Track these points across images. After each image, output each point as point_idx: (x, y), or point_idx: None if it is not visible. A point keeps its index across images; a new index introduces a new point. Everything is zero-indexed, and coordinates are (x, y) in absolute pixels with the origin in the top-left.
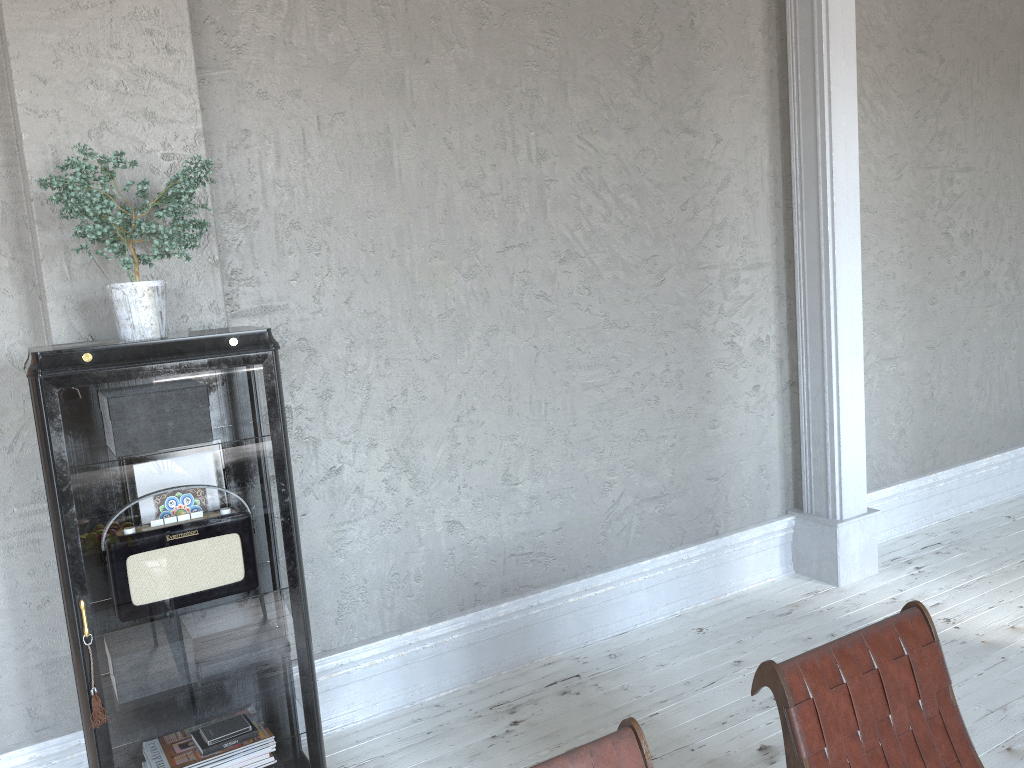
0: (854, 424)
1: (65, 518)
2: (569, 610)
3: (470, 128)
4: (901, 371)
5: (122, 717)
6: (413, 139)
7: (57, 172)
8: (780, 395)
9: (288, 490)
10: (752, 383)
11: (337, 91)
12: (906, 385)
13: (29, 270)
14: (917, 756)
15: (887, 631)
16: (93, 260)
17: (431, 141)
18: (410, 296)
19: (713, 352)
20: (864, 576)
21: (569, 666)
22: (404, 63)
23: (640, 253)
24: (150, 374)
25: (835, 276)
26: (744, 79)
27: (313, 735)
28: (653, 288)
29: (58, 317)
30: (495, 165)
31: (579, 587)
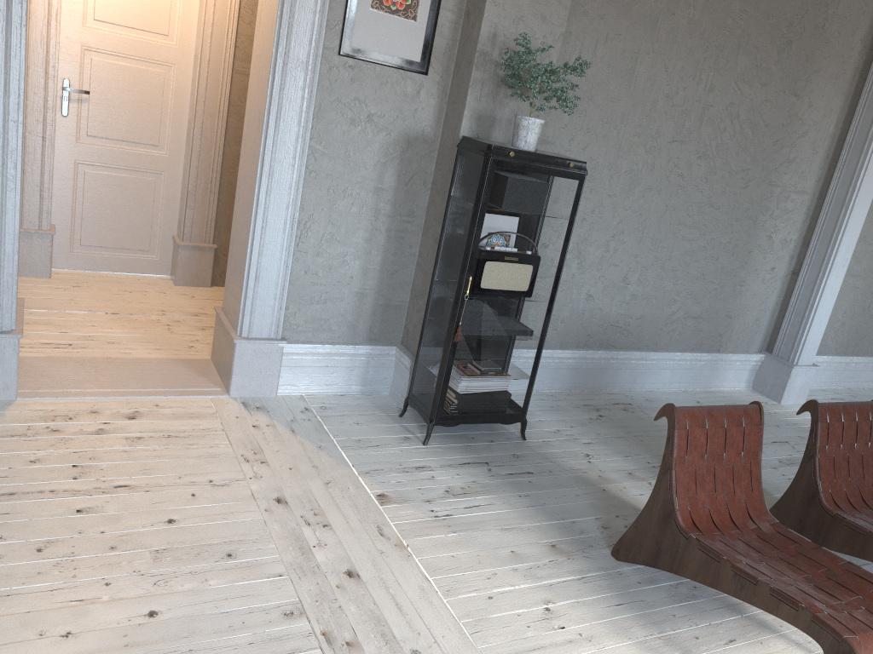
0: (825, 309)
1: (476, 233)
2: (629, 367)
3: (680, 61)
4: (857, 285)
5: (463, 341)
6: (649, 60)
7: (492, 39)
8: (784, 278)
9: (566, 251)
10: (771, 265)
11: (622, 20)
12: (856, 295)
13: (446, 86)
14: (861, 466)
15: (865, 406)
16: (492, 93)
17: (658, 64)
18: (615, 155)
19: (757, 239)
20: (796, 403)
21: (623, 398)
22: (661, 12)
23: (741, 165)
24: (533, 171)
25: (850, 214)
26: (839, 70)
27: (531, 382)
28: (740, 189)
29: (467, 120)
30: (685, 88)
31: (639, 356)
